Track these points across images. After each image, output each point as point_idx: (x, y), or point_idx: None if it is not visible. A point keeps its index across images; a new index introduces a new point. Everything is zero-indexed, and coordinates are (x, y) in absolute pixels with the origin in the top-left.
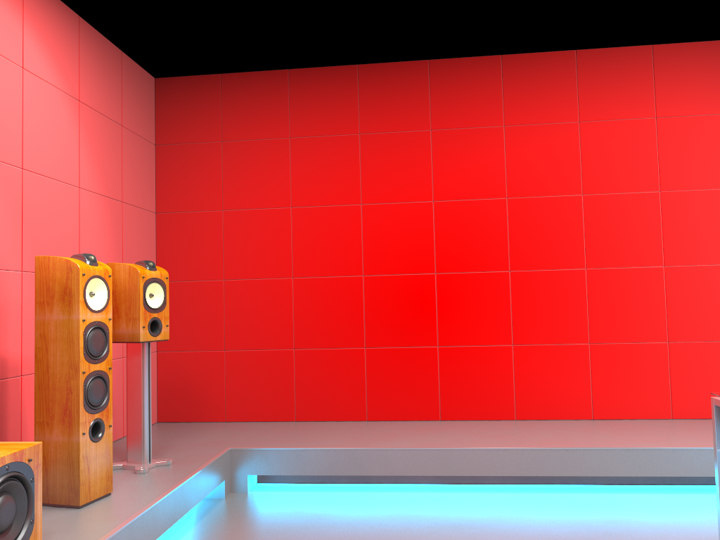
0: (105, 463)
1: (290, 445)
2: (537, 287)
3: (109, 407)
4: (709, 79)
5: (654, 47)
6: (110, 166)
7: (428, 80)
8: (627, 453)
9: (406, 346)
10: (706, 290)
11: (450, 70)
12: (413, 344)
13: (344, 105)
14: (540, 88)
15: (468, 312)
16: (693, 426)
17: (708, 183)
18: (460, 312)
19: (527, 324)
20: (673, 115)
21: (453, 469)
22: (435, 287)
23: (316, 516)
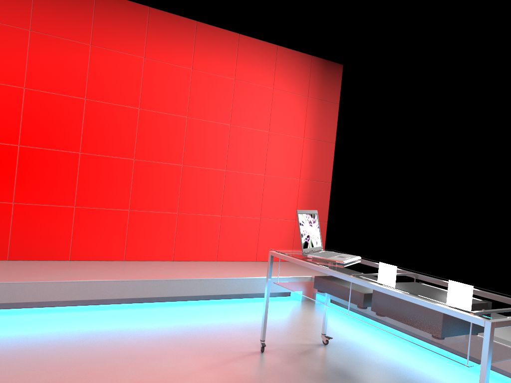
0: None
1: None
2: (151, 173)
3: None
4: (264, 65)
5: (240, 36)
6: None
7: (94, 6)
8: (201, 281)
9: (49, 205)
10: (245, 187)
11: (111, 5)
12: (55, 204)
13: (19, 2)
14: (171, 39)
15: (101, 184)
16: (229, 265)
17: (254, 125)
18: (95, 183)
19: (141, 197)
20: (244, 80)
21: (90, 295)
22: (78, 163)
23: None
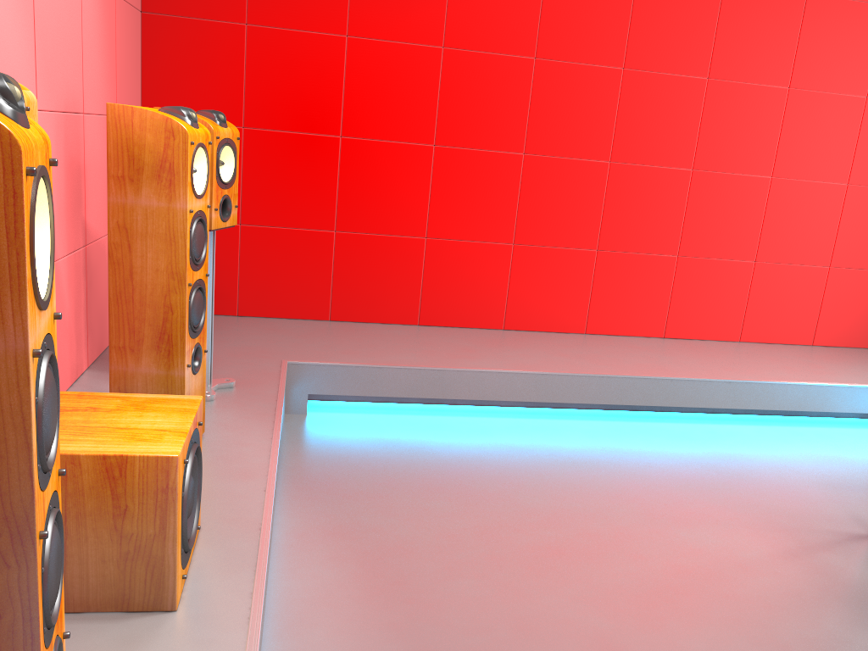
0: None
1: (360, 360)
2: (636, 186)
3: (204, 327)
4: None
5: None
6: None
7: None
8: (729, 385)
9: (475, 241)
10: (805, 209)
11: None
12: (484, 239)
13: None
14: None
15: (554, 207)
16: (766, 353)
17: (838, 86)
18: (546, 206)
19: (617, 228)
20: None
21: (551, 395)
22: (521, 172)
23: (417, 450)
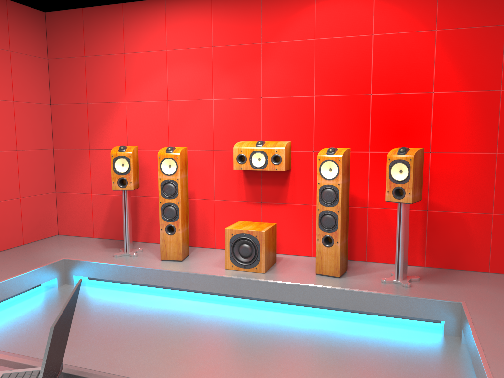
0: (333, 259)
1: (481, 323)
2: None
3: (337, 232)
4: None
5: None
6: (481, 65)
7: None
8: None
9: None
10: None
11: None
12: None
13: None
14: None
15: None
16: None
17: None
18: None
19: None
20: None
21: None
22: None
23: (402, 368)
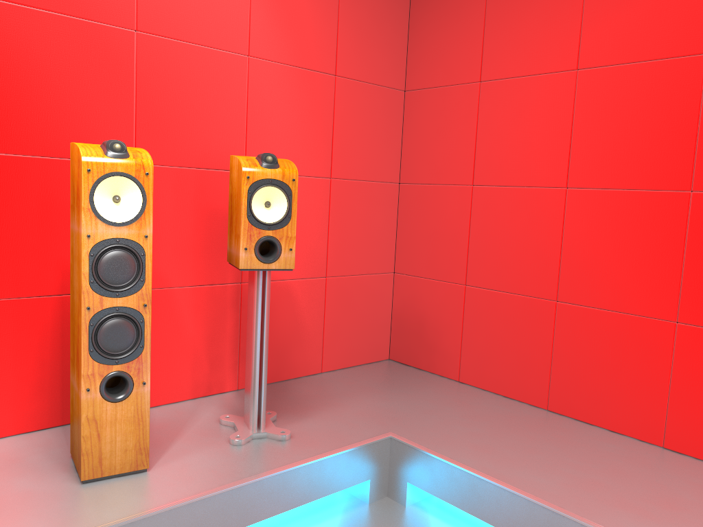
0: (133, 430)
1: (472, 461)
2: None
3: (143, 358)
4: None
5: None
6: (313, 26)
7: None
8: None
9: None
10: None
11: None
12: None
13: None
14: None
15: None
16: None
17: None
18: None
19: None
20: None
21: None
22: None
23: None
